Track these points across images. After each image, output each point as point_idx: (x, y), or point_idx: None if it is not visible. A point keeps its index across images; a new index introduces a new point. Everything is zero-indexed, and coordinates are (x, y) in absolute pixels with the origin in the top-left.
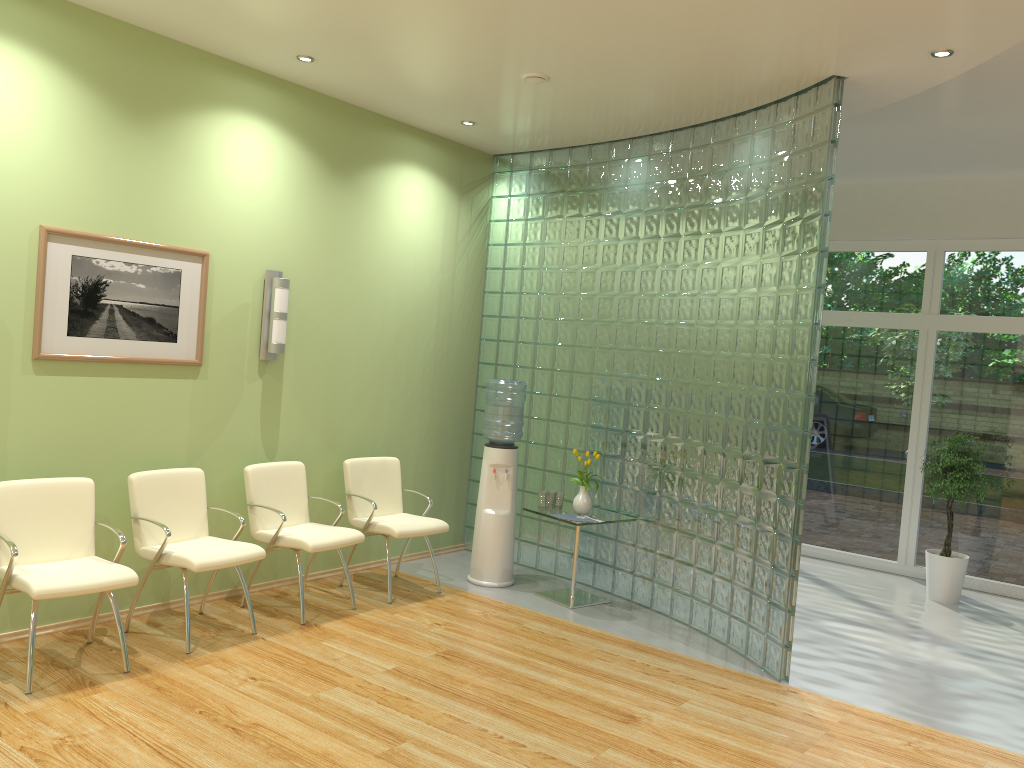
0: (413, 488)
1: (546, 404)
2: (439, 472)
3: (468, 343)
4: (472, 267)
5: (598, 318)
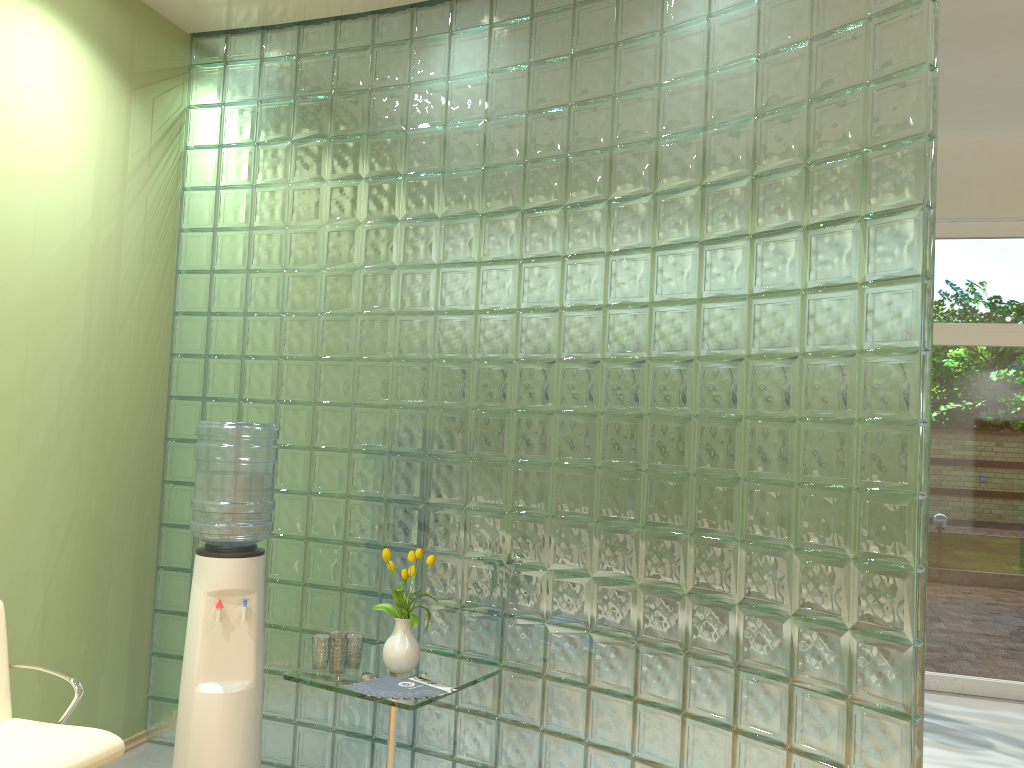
0: (39, 648)
1: (305, 465)
2: (95, 606)
3: (149, 361)
4: (155, 224)
5: (403, 308)
